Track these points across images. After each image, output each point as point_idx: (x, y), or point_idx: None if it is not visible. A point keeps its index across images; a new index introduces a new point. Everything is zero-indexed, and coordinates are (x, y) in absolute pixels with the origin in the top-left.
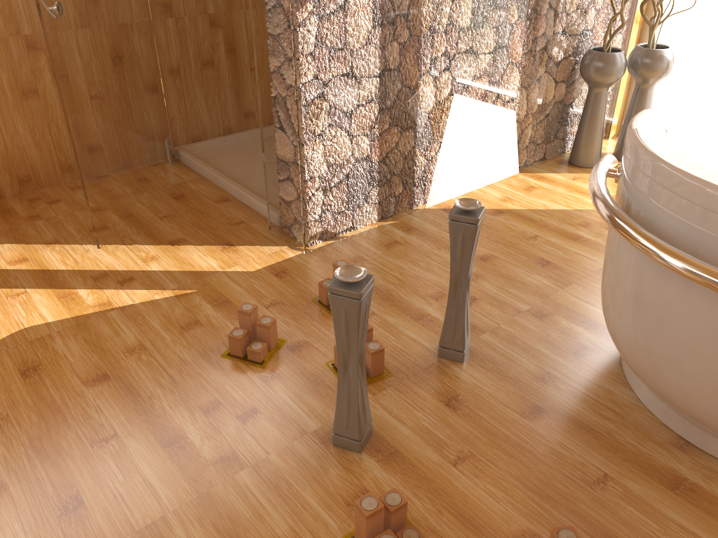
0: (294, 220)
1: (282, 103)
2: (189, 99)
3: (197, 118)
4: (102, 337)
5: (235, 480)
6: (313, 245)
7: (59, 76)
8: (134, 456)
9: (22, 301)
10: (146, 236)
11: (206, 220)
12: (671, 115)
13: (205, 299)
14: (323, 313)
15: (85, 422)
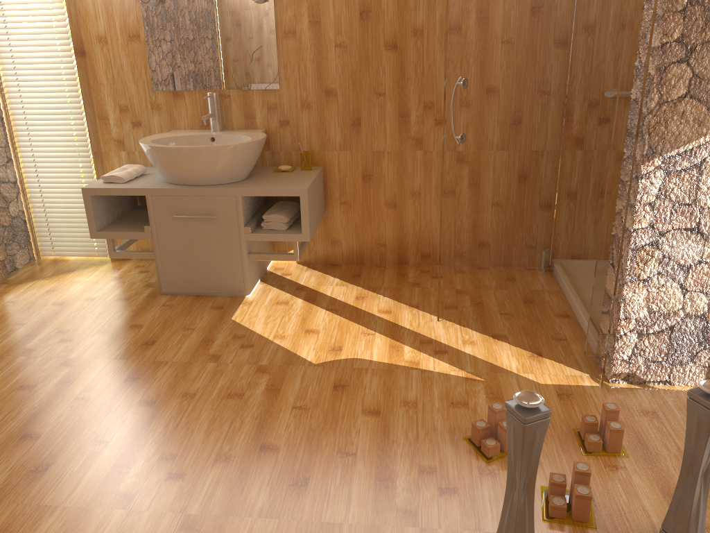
0: (599, 352)
1: (612, 242)
2: (579, 220)
3: (581, 239)
4: (395, 385)
5: (402, 530)
6: (612, 383)
7: (444, 186)
8: (354, 474)
9: (367, 339)
10: (479, 324)
11: (535, 327)
12: None
13: (485, 389)
14: (574, 445)
15: (345, 436)
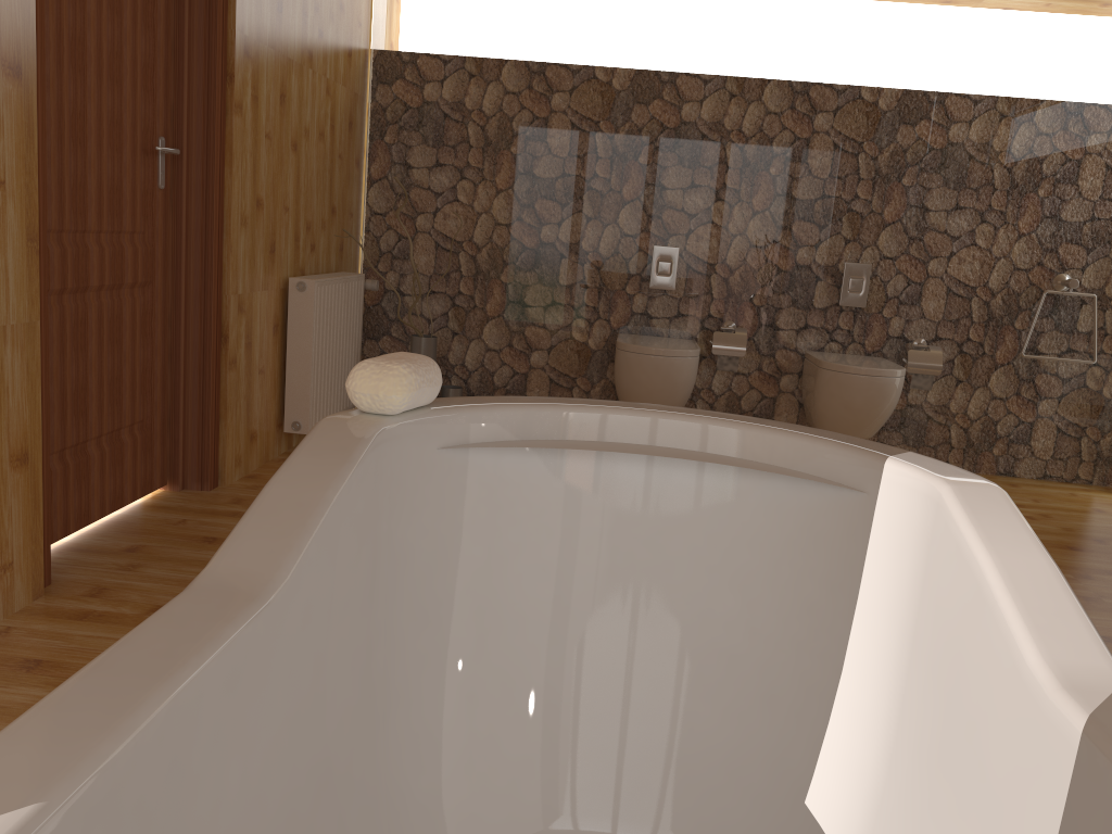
0: None
1: None
2: None
3: None
4: None
5: None
6: None
7: None
8: None
9: None
10: None
11: None
12: (943, 478)
13: None
14: None
15: None
